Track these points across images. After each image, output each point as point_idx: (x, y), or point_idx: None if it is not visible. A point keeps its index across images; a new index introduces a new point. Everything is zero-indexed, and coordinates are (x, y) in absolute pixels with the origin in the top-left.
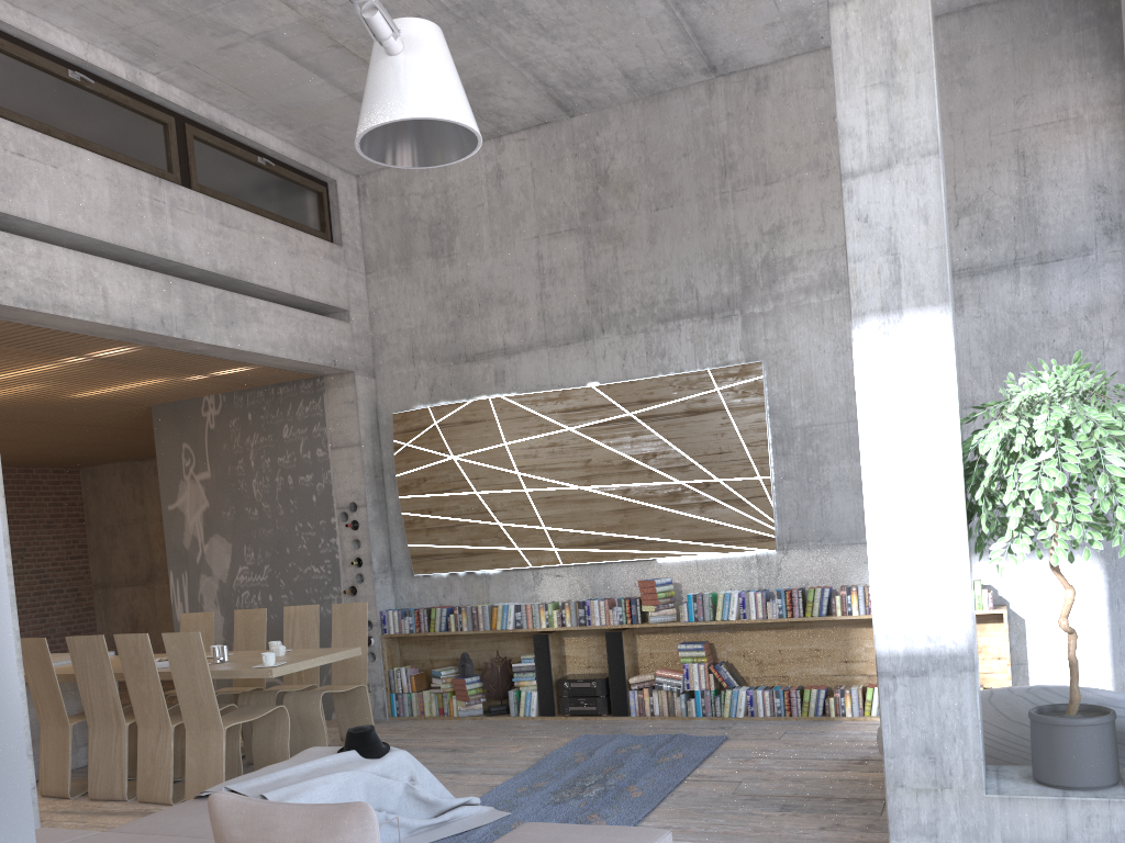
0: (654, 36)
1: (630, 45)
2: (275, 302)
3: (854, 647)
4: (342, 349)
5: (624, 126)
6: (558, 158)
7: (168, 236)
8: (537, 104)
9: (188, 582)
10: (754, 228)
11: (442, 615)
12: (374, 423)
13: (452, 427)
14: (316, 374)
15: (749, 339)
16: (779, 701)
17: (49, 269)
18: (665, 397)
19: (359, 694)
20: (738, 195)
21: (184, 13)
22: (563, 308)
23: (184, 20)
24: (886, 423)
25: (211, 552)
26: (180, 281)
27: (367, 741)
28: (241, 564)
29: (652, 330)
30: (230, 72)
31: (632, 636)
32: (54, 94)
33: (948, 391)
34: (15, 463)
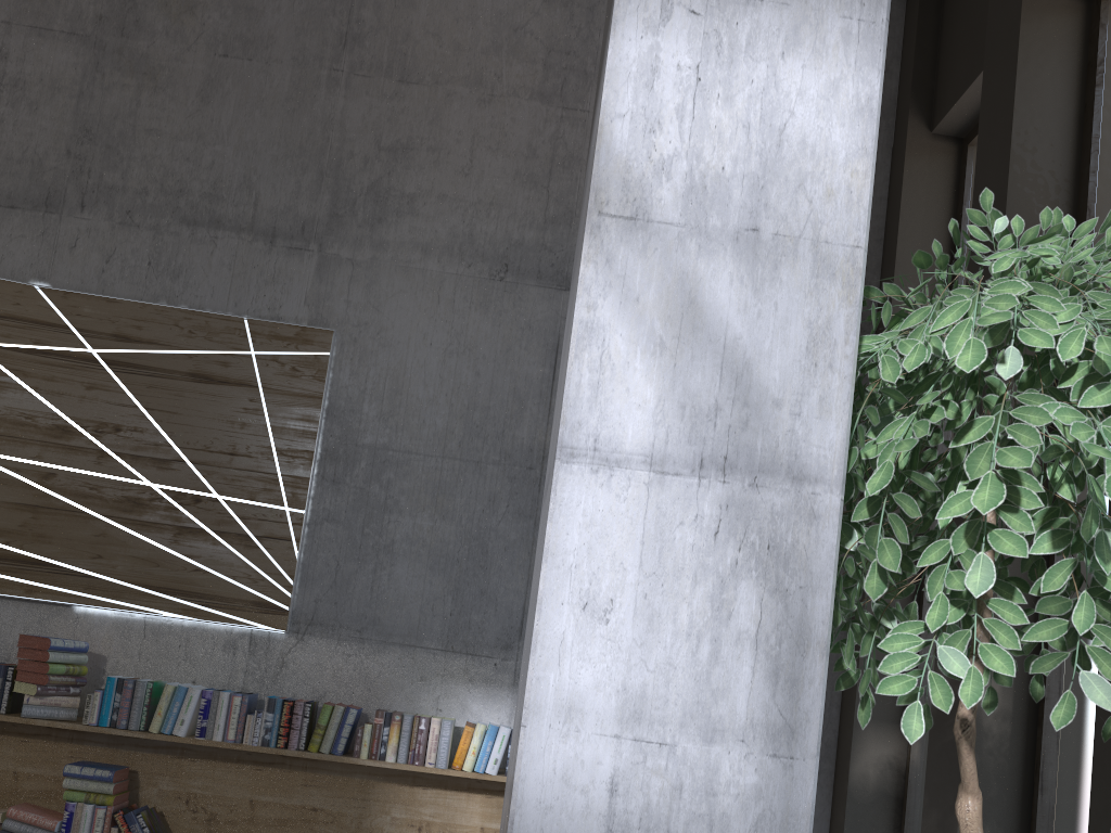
0: None
1: None
2: None
3: (375, 813)
4: None
5: None
6: None
7: None
8: None
9: None
10: (369, 136)
11: None
12: None
13: None
14: None
15: (323, 293)
16: None
17: None
18: (161, 341)
19: None
20: (357, 82)
21: None
22: (20, 149)
23: None
24: (670, 212)
25: None
26: None
27: None
28: None
29: (168, 232)
30: None
31: None
32: None
33: (853, 172)
34: None
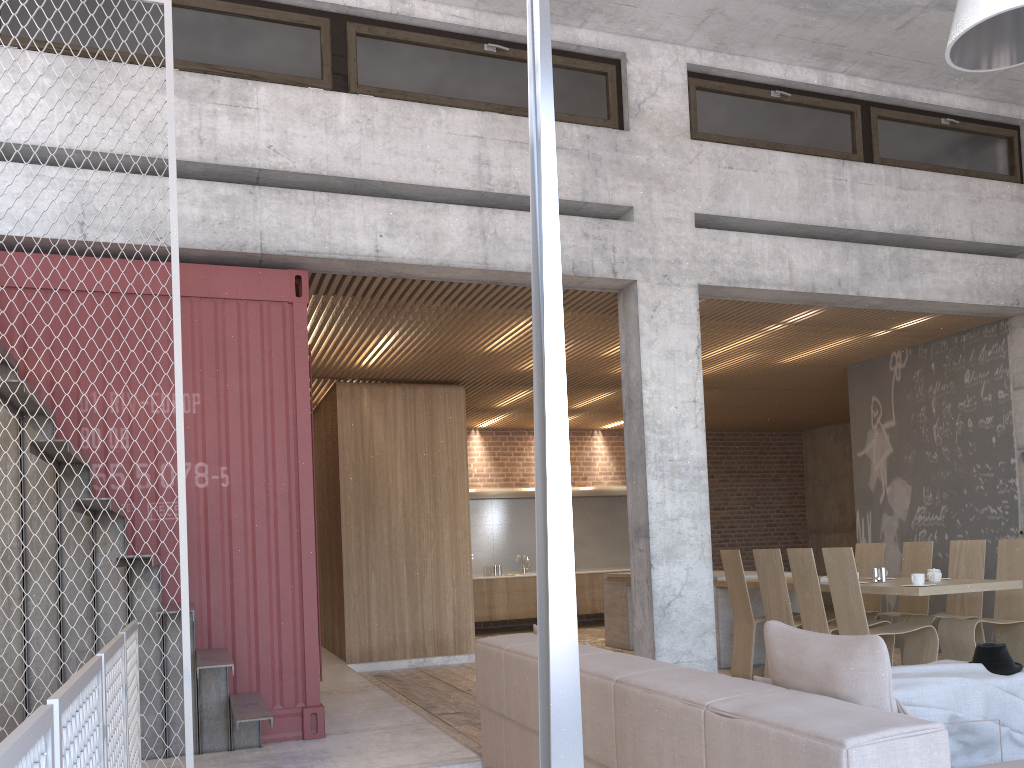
0: None
1: None
2: (955, 252)
3: None
4: None
5: None
6: None
7: (848, 208)
8: None
9: (871, 520)
10: None
11: None
12: None
13: None
14: (999, 317)
15: None
16: None
17: (747, 252)
18: None
19: (1022, 630)
20: None
21: (861, 9)
22: None
23: (862, 15)
24: None
25: (892, 494)
26: (857, 246)
27: (995, 657)
28: (918, 505)
29: None
30: (908, 48)
31: None
32: (758, 114)
33: None
34: (751, 428)
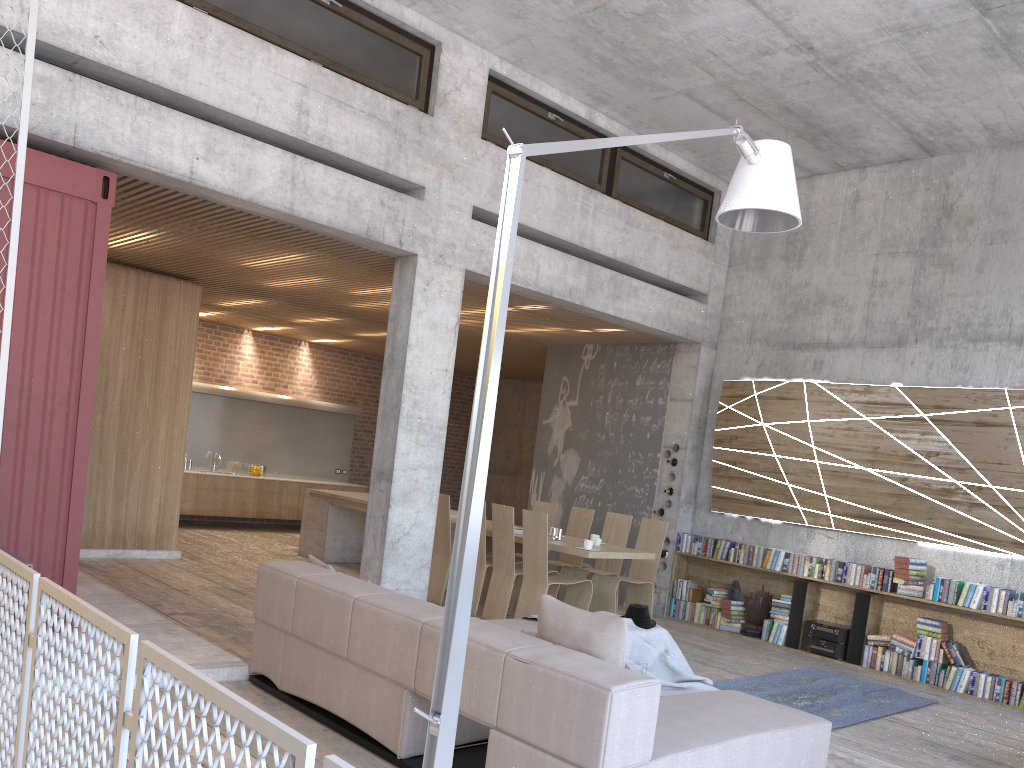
0: (1015, 100)
1: (991, 106)
2: (652, 282)
3: None
4: (695, 324)
5: (978, 168)
6: (911, 190)
7: (587, 231)
8: (901, 146)
9: (544, 479)
10: None
11: (725, 546)
12: (707, 385)
13: (767, 400)
14: (671, 341)
15: None
16: (999, 689)
17: None
18: (958, 406)
19: (646, 589)
20: None
21: (633, 77)
22: (885, 317)
23: (632, 81)
24: None
25: (564, 461)
26: (588, 264)
27: (641, 615)
28: (583, 474)
29: (960, 347)
30: (657, 114)
31: (880, 601)
32: (536, 129)
33: None
34: None
